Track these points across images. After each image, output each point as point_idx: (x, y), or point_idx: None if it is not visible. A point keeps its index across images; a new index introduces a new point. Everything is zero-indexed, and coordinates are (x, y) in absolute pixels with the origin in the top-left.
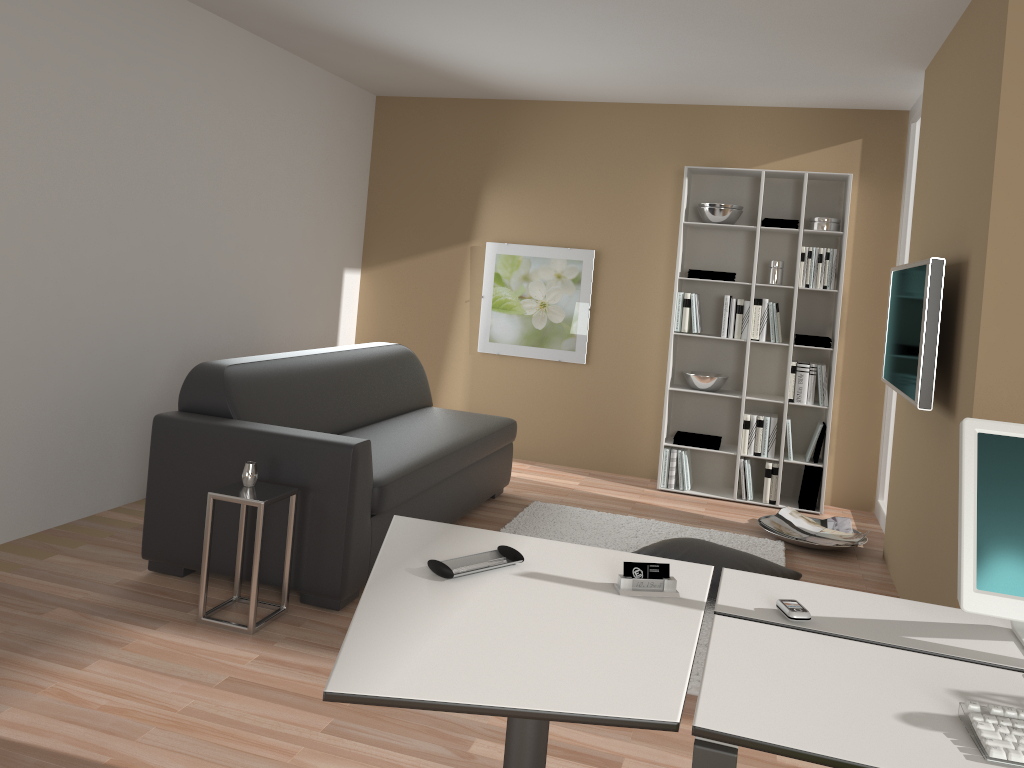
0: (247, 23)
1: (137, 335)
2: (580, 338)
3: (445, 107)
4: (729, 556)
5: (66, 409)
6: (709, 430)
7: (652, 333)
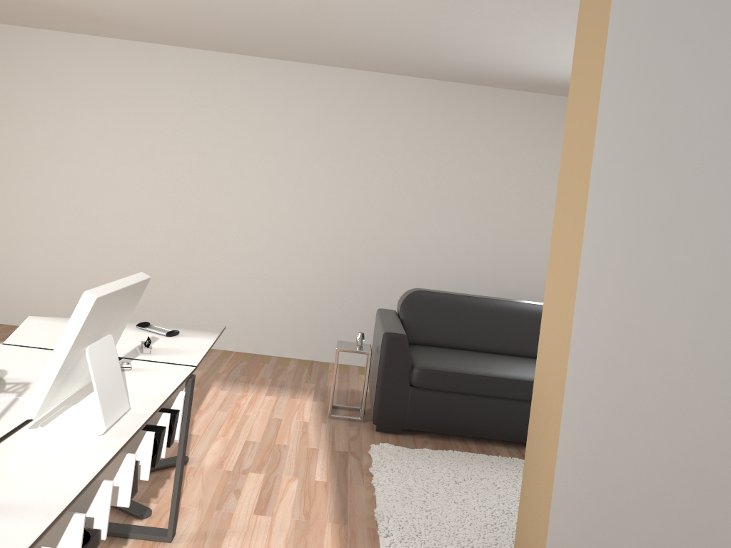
0: (547, 92)
1: (458, 280)
2: None
3: None
4: None
5: None
6: None
7: None
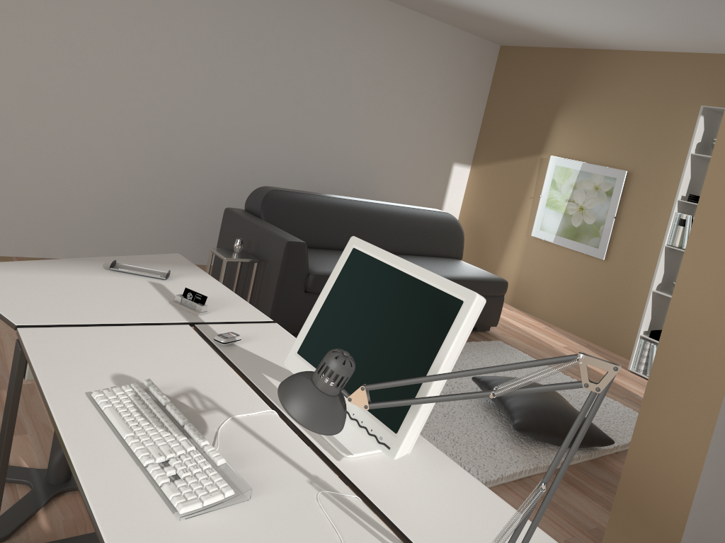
0: None
1: (273, 172)
2: (603, 239)
3: (542, 54)
4: (541, 400)
5: (220, 203)
6: None
7: (661, 245)
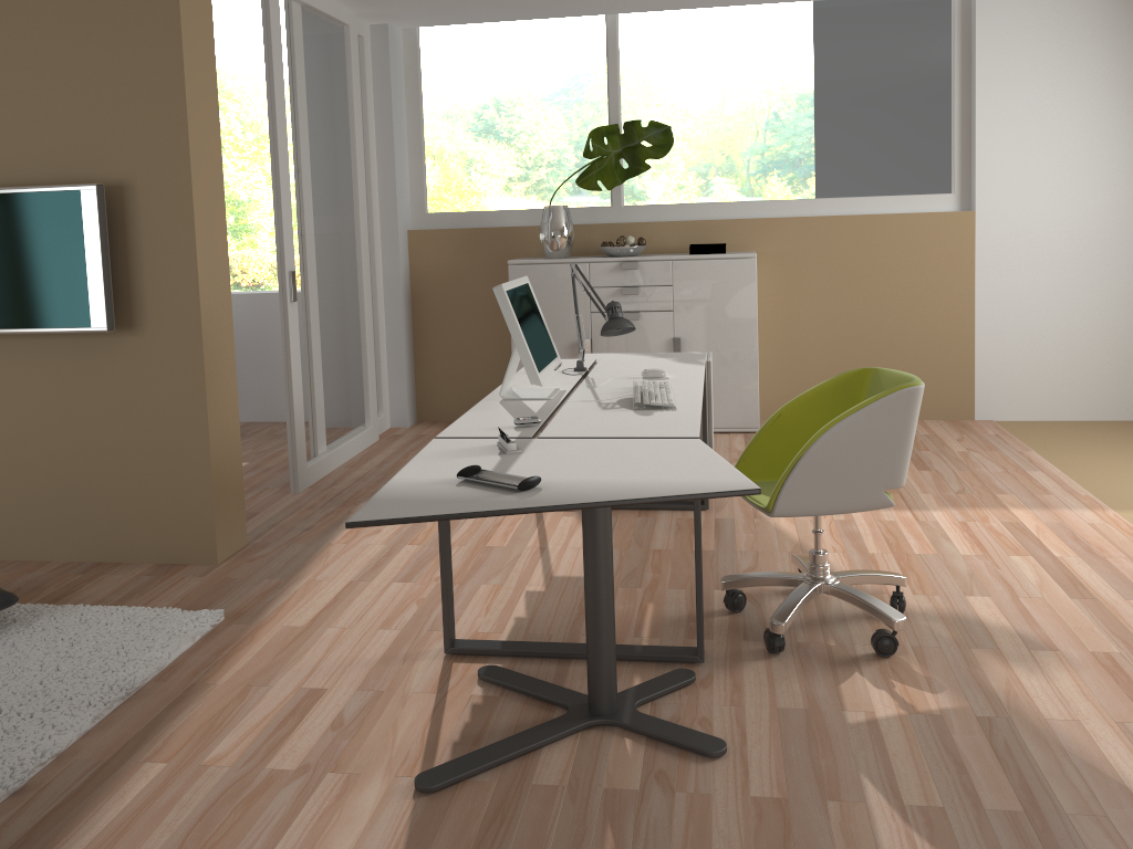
0: None
1: None
2: None
3: None
4: None
5: None
6: None
7: None
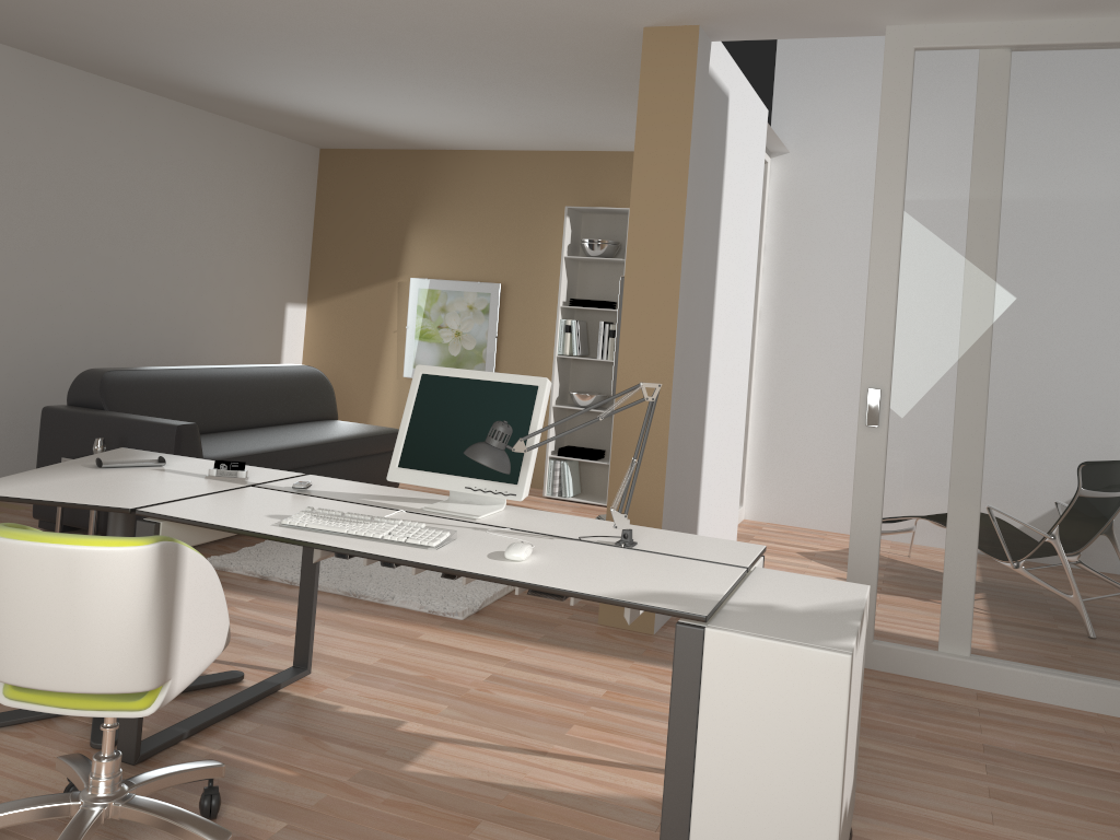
0: (167, 94)
1: (63, 352)
2: (489, 363)
3: (377, 157)
4: None
5: None
6: (597, 445)
7: (550, 358)
